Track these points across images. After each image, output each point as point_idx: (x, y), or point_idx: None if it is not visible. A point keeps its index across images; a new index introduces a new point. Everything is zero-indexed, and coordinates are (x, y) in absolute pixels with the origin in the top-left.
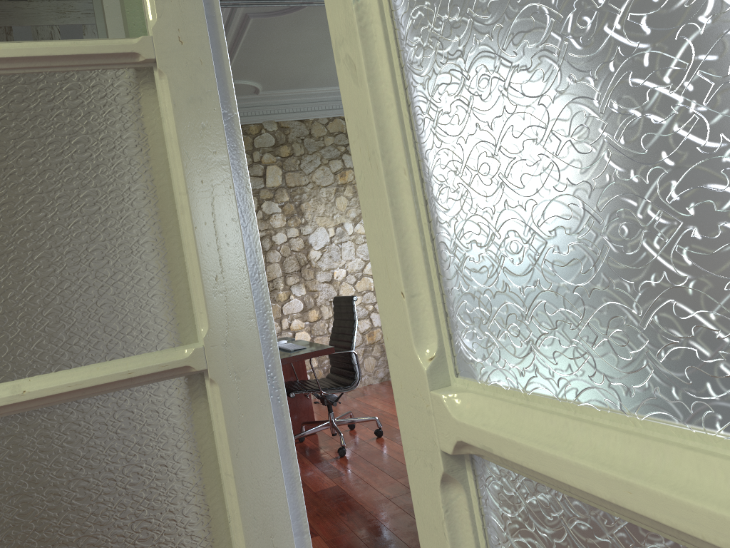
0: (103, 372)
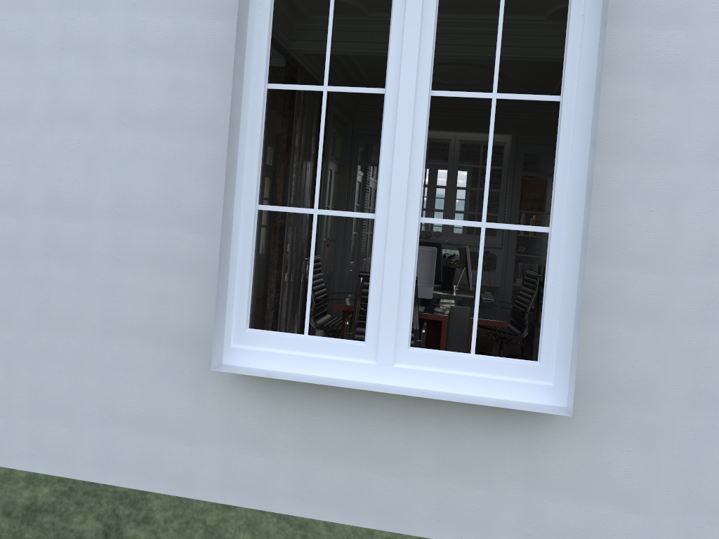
0: None
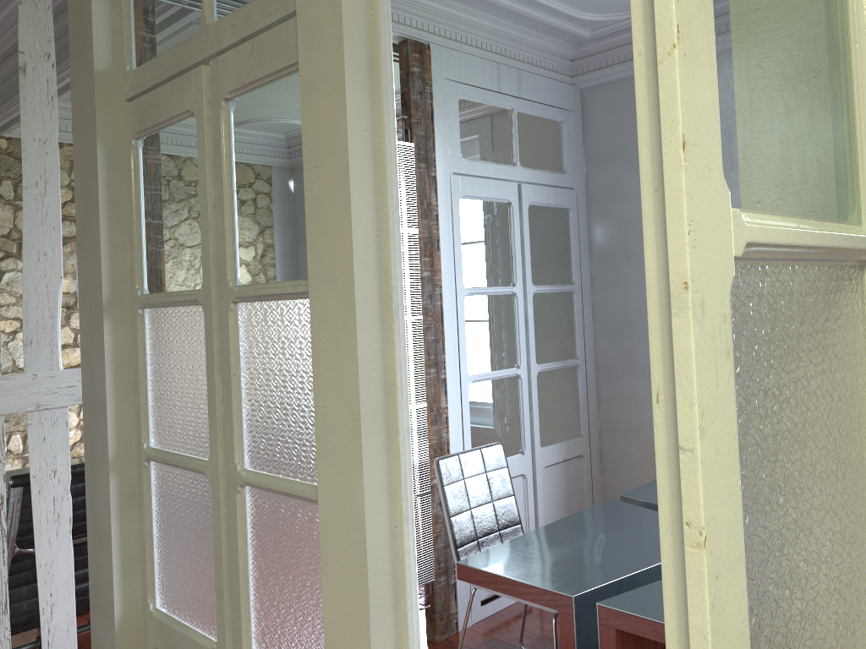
0: None
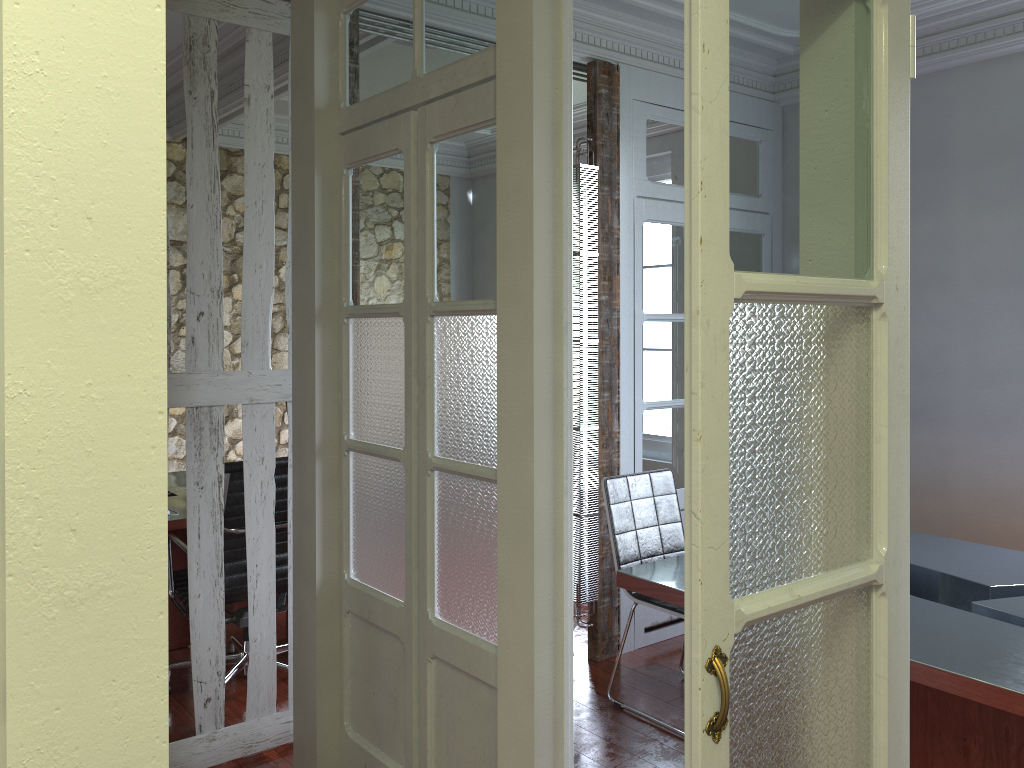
0: (832, 581)
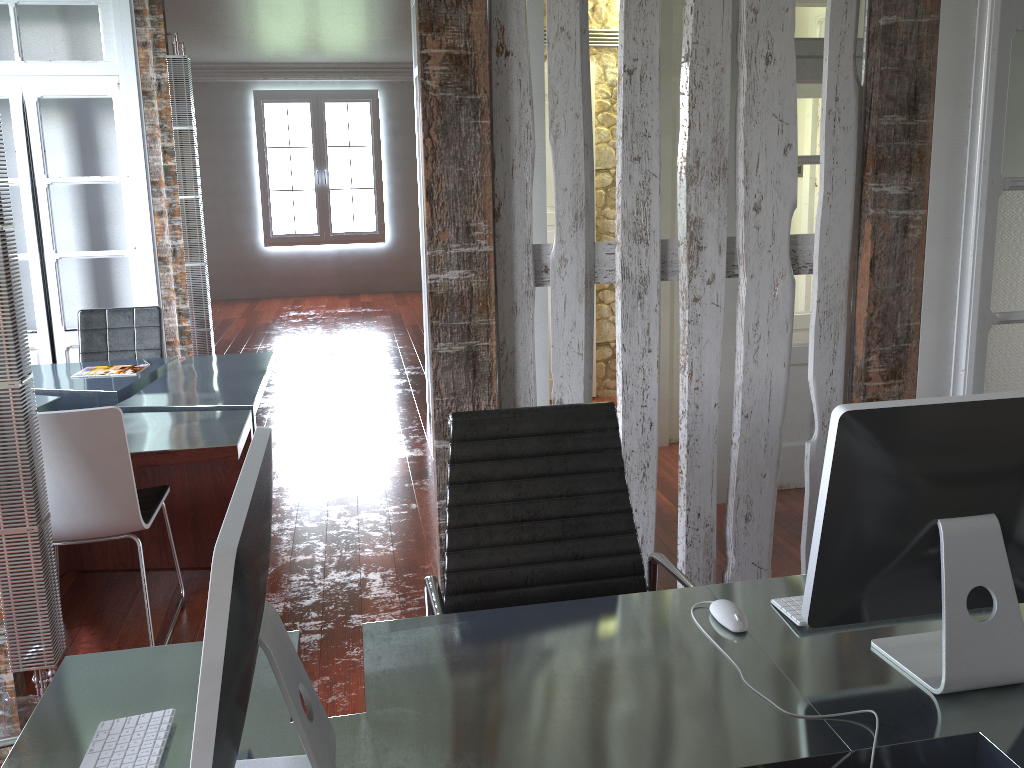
0: None
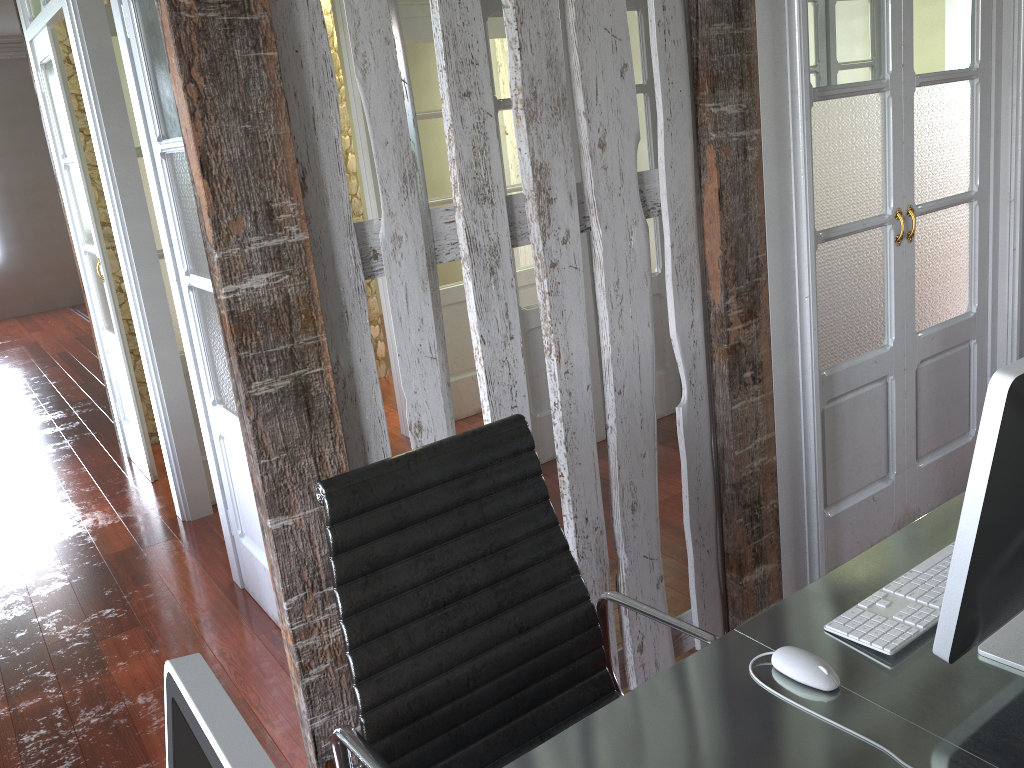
0: None
